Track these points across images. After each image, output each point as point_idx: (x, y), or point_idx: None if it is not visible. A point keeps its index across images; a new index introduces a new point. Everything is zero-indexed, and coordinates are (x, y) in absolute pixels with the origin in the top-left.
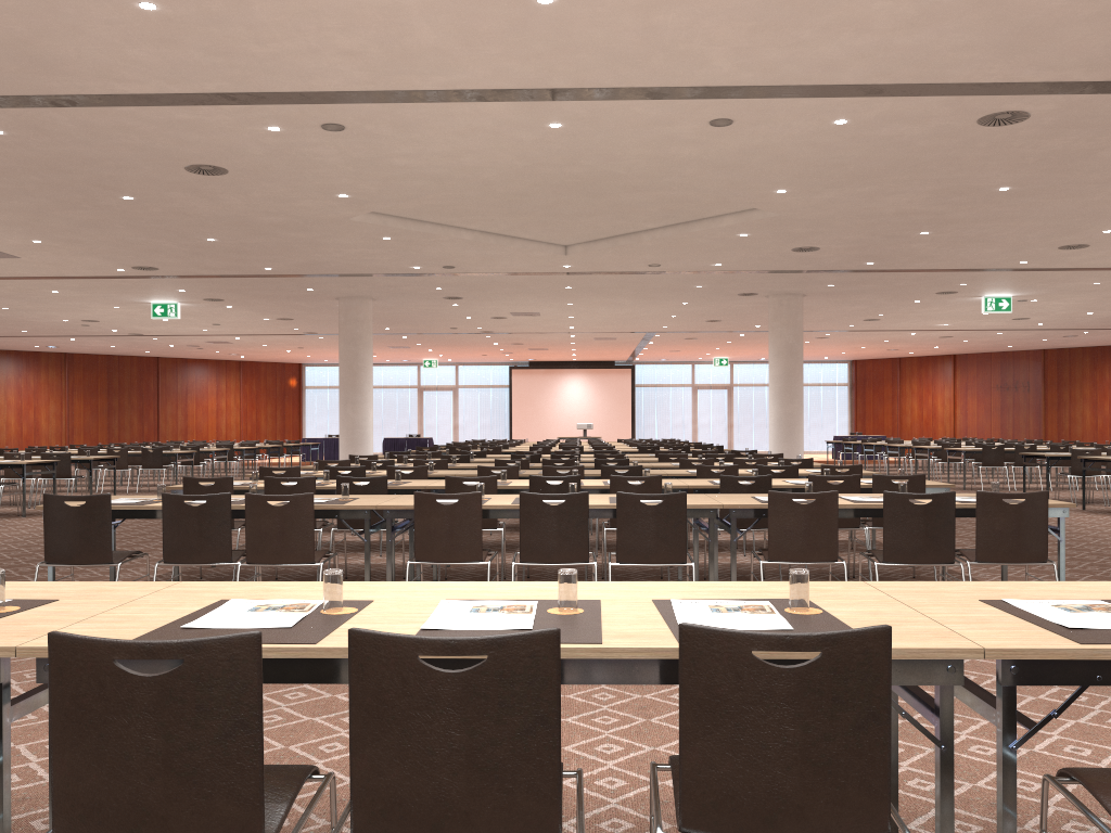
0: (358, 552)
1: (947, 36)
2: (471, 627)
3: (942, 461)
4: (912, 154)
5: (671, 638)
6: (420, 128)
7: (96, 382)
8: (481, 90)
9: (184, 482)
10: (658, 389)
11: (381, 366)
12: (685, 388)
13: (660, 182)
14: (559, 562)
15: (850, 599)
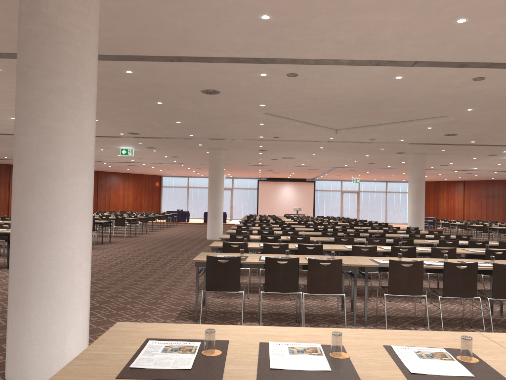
0: None
1: None
2: None
3: (483, 232)
4: None
5: None
6: (333, 76)
7: None
8: (382, 60)
9: (223, 244)
10: (325, 192)
11: (198, 177)
12: (337, 192)
13: (417, 104)
14: (463, 297)
15: None
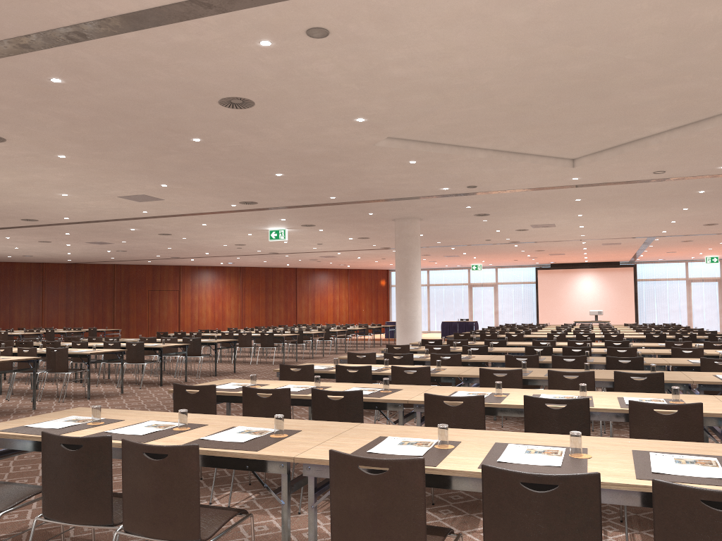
0: None
1: None
2: None
3: None
4: None
5: None
6: (402, 21)
7: (258, 285)
8: None
9: (174, 388)
10: (656, 283)
11: (442, 270)
12: (680, 281)
13: (673, 67)
14: None
15: None
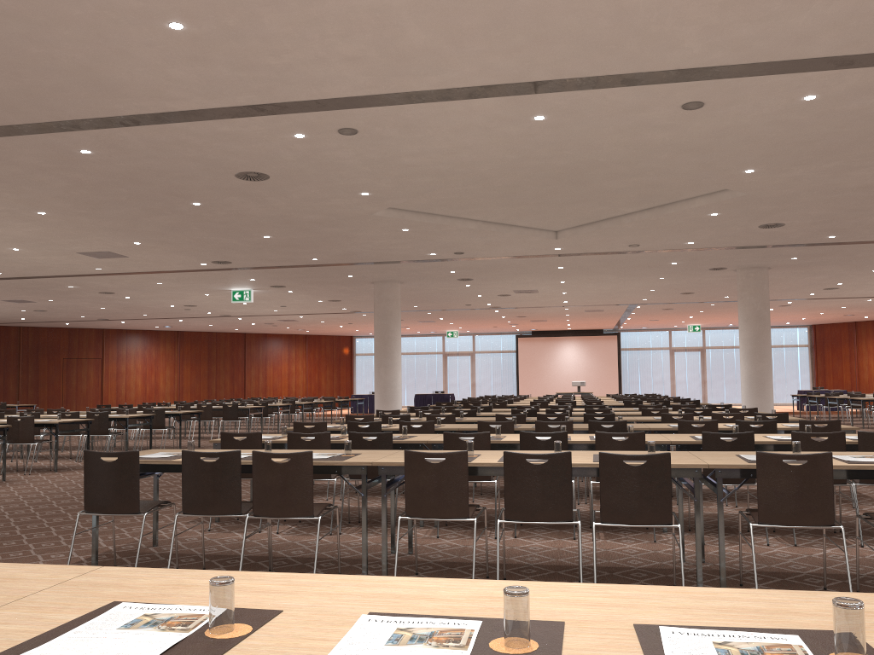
0: (376, 496)
1: None
2: None
3: None
4: None
5: None
6: (421, 128)
7: (199, 352)
8: (470, 87)
9: (222, 436)
10: (640, 352)
11: (414, 336)
12: (663, 351)
13: (636, 168)
14: (543, 520)
15: None
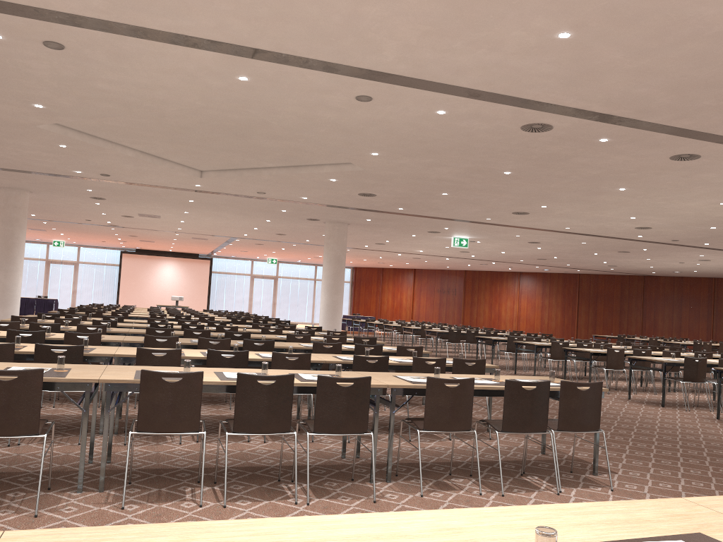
0: None
1: (542, 65)
2: None
3: (421, 337)
4: (470, 142)
5: None
6: (132, 60)
7: None
8: (198, 38)
9: None
10: (227, 276)
11: None
12: (246, 276)
13: (297, 135)
14: (266, 432)
15: None
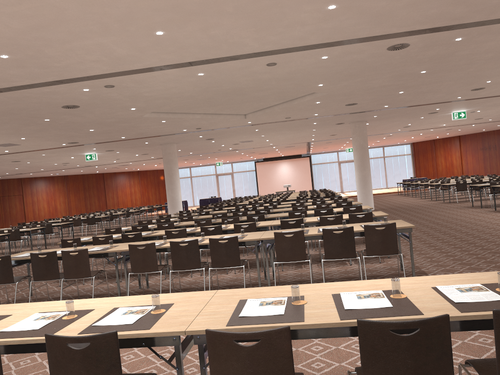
0: None
1: (344, 21)
2: (18, 329)
3: (441, 190)
4: (368, 64)
5: (80, 331)
6: (145, 82)
7: (78, 186)
8: (159, 66)
9: (61, 241)
10: (322, 165)
11: (199, 167)
12: (335, 163)
13: (264, 88)
14: (188, 269)
15: (191, 302)
